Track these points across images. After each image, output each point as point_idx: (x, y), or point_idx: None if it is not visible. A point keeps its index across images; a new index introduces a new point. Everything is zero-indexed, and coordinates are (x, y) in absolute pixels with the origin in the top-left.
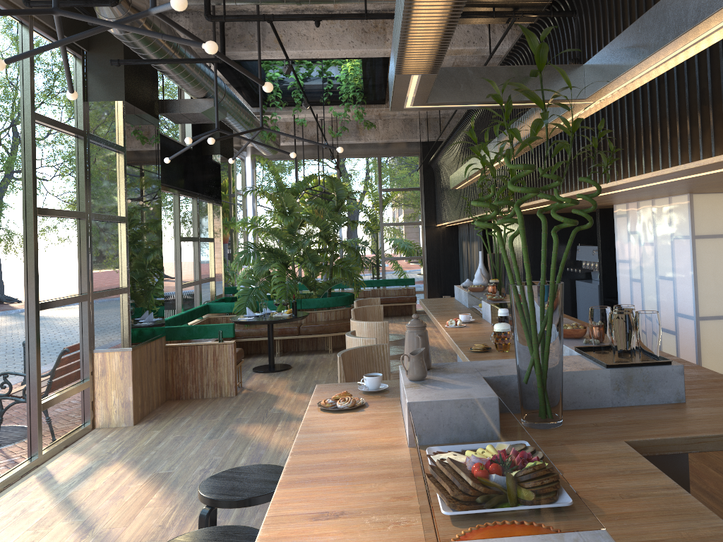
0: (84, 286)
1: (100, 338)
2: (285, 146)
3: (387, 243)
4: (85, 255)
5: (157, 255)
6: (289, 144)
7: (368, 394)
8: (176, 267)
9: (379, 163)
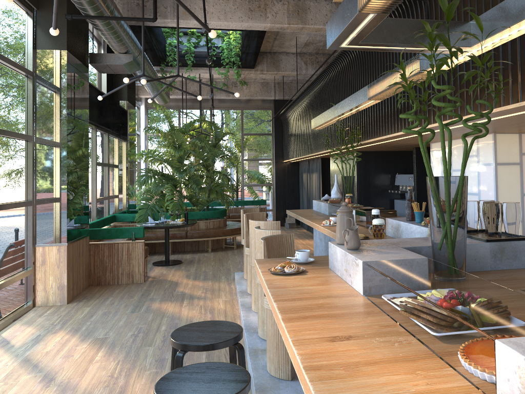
0: (29, 194)
1: (41, 235)
2: (171, 99)
3: (247, 174)
4: (31, 170)
5: (85, 172)
6: (175, 97)
7: (300, 264)
8: (92, 185)
9: (242, 114)
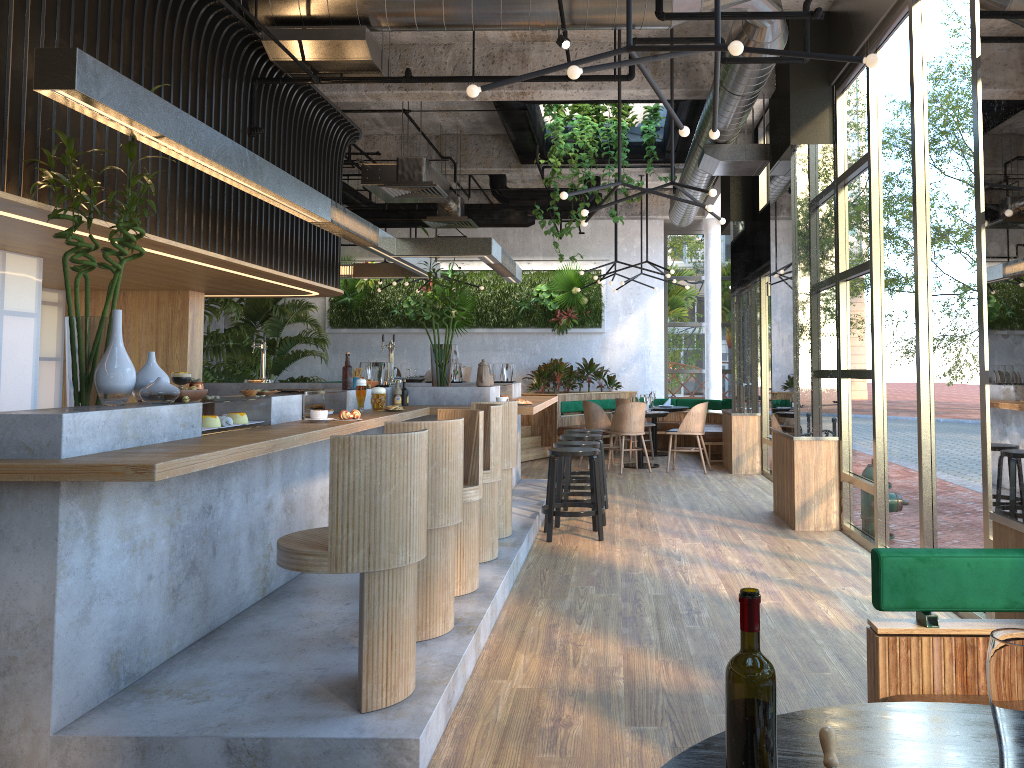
0: None
1: None
2: None
3: None
4: None
5: None
6: None
7: None
8: None
9: None
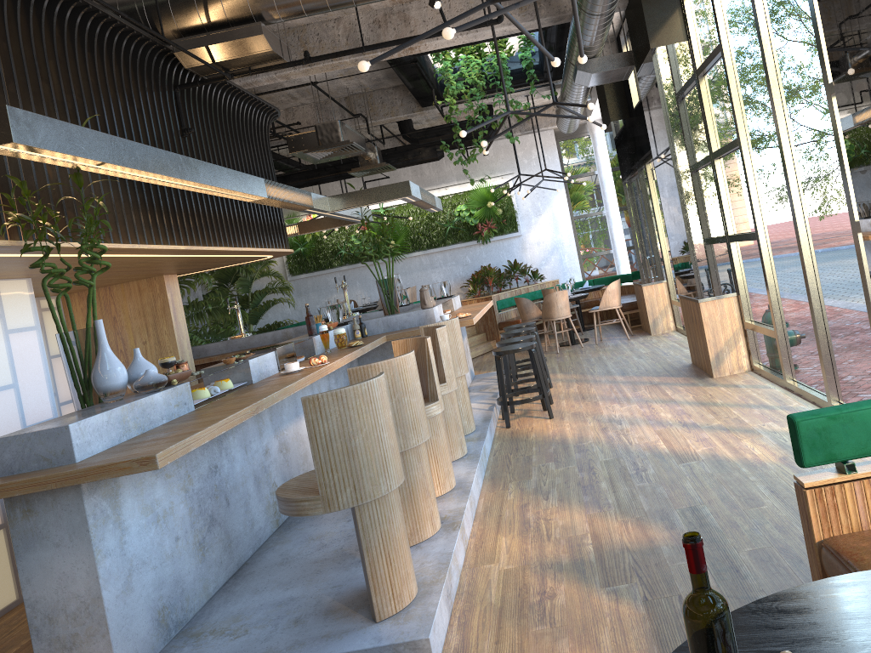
0: None
1: None
2: None
3: None
4: None
5: None
6: None
7: None
8: None
9: None
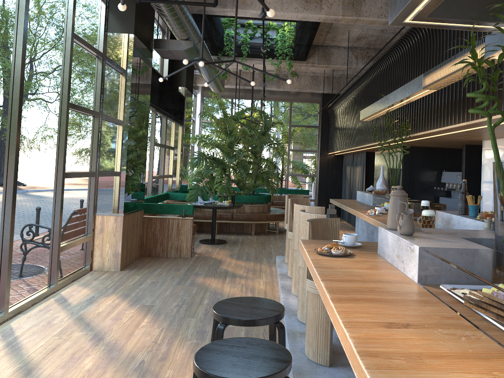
0: (93, 166)
1: (101, 205)
2: (225, 88)
3: (292, 164)
4: (96, 144)
5: (144, 150)
6: (229, 87)
7: (347, 248)
8: (149, 163)
9: (291, 106)
